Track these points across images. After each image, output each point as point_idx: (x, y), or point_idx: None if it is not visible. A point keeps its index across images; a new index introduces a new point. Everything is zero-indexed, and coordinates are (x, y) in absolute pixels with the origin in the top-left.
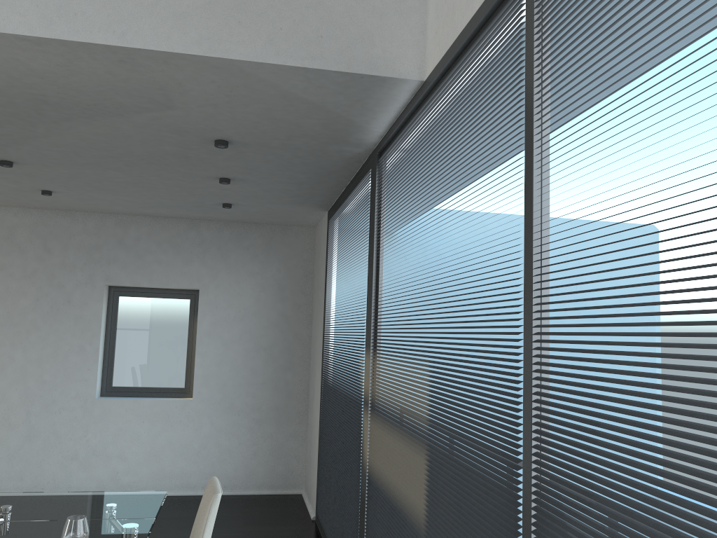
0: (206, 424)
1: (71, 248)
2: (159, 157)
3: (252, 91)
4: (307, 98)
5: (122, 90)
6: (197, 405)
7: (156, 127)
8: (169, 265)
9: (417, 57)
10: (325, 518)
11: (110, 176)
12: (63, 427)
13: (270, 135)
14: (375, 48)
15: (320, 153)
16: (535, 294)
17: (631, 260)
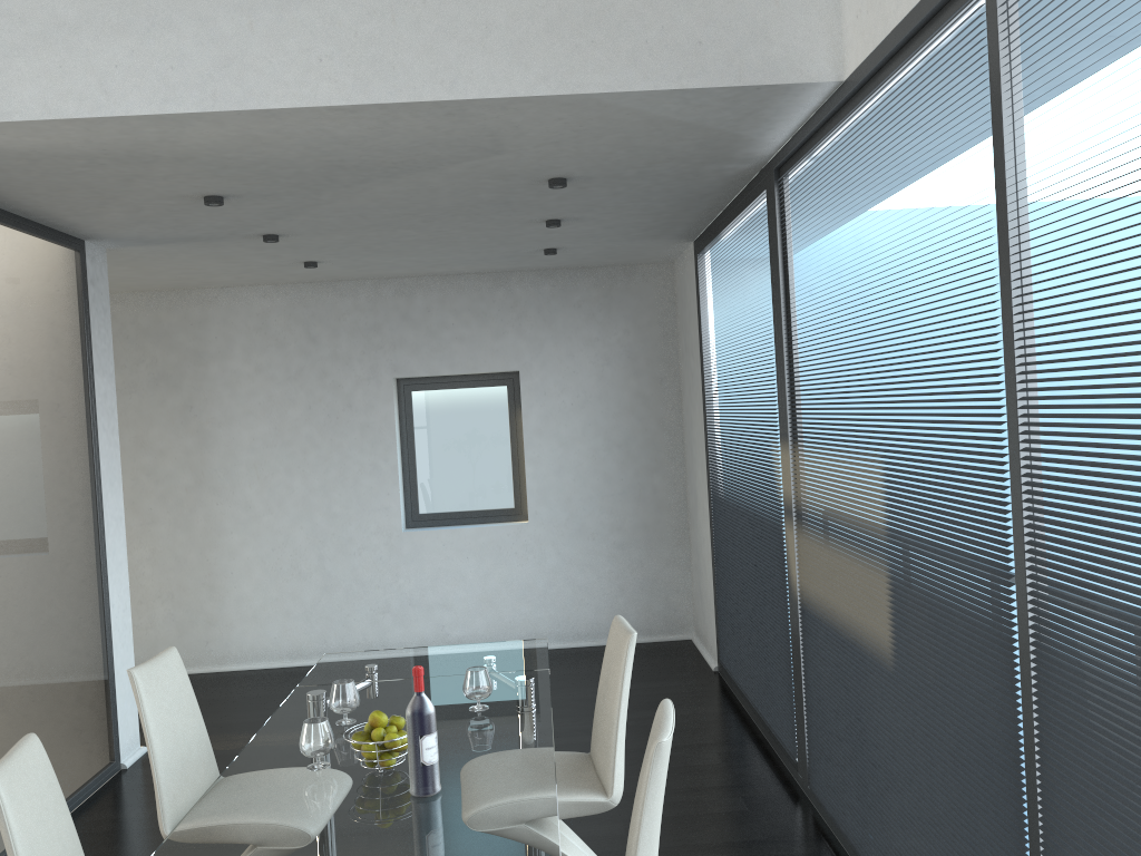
0: (551, 555)
1: (342, 333)
2: (470, 207)
3: (608, 122)
4: (681, 119)
5: (441, 143)
6: (536, 531)
7: (474, 175)
8: (474, 341)
9: (831, 49)
10: (735, 666)
11: (398, 236)
12: (366, 572)
13: (625, 165)
14: (773, 46)
15: (691, 175)
16: (1019, 378)
17: (1128, 346)
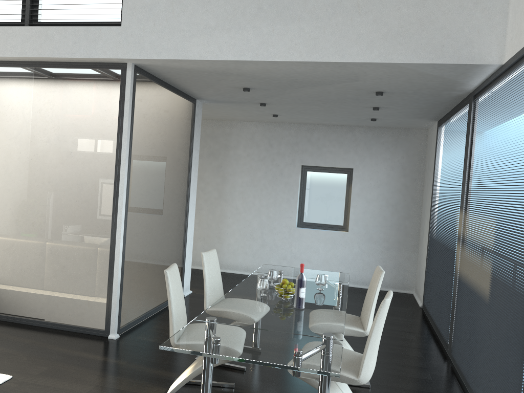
0: (356, 247)
1: (283, 144)
2: (342, 99)
3: (402, 73)
4: (432, 74)
5: (335, 76)
6: (351, 236)
7: (346, 88)
8: (336, 153)
9: (499, 51)
10: (429, 305)
11: (311, 108)
12: (279, 242)
13: (408, 89)
14: (474, 49)
15: (436, 95)
16: None
17: None
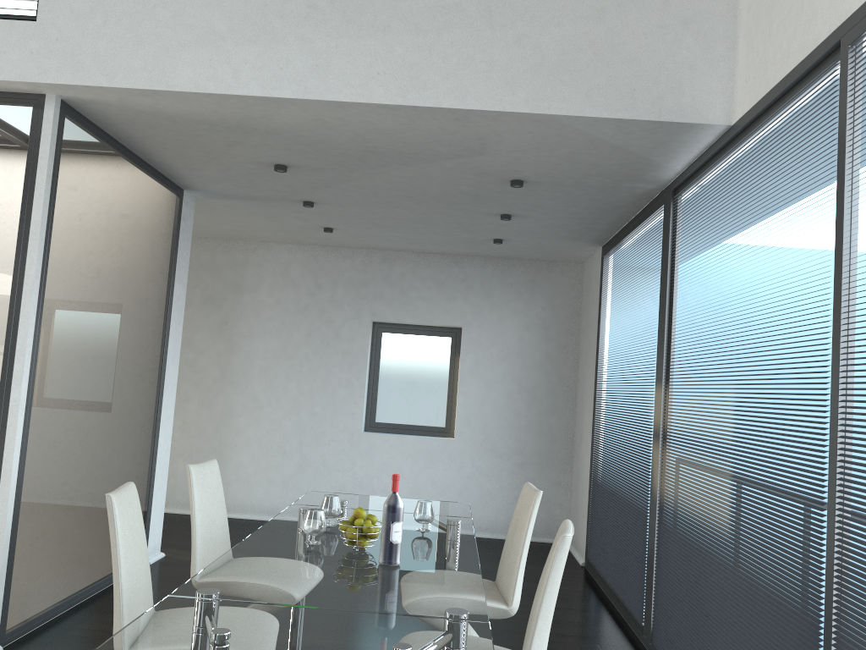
0: (468, 465)
1: (340, 284)
2: (451, 196)
3: (563, 138)
4: (613, 142)
5: (445, 141)
6: (459, 445)
7: (461, 170)
8: (433, 301)
9: (725, 103)
10: (599, 559)
11: (395, 214)
12: (332, 458)
13: (566, 175)
14: (684, 97)
15: (611, 189)
16: (843, 316)
17: None
